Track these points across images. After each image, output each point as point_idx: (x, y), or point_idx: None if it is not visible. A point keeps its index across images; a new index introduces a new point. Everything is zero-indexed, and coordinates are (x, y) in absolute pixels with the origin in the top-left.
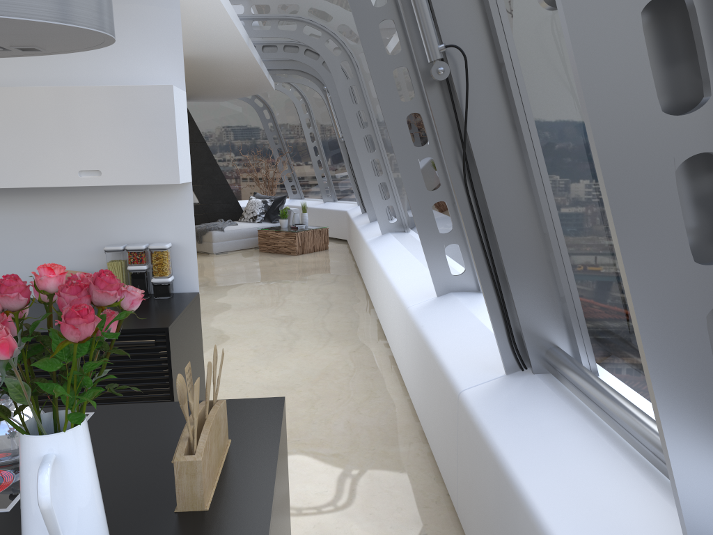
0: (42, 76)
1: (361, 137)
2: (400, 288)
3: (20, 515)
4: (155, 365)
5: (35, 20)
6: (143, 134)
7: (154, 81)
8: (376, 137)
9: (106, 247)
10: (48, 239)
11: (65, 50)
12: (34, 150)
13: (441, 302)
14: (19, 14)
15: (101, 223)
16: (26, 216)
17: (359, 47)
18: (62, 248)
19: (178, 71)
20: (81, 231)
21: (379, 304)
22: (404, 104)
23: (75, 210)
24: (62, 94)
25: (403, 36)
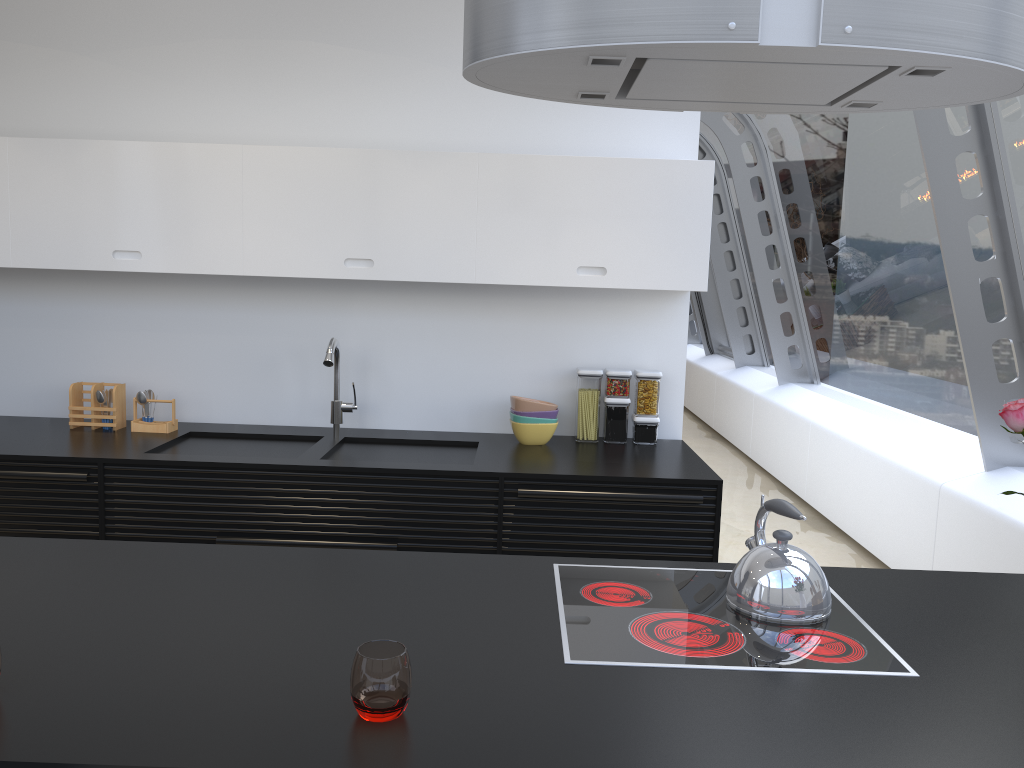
0: (515, 142)
1: (761, 248)
2: (899, 458)
3: (943, 682)
4: (697, 530)
5: (1022, 70)
6: (667, 223)
7: (657, 156)
8: (782, 249)
9: (582, 370)
10: (493, 355)
11: (894, 108)
12: (525, 237)
13: (1003, 479)
14: (1013, 62)
15: (564, 339)
16: (469, 324)
17: (791, 124)
18: (509, 368)
19: (690, 144)
20: (537, 348)
21: (810, 481)
22: (966, 203)
23: (533, 318)
24: (570, 166)
25: (974, 111)
